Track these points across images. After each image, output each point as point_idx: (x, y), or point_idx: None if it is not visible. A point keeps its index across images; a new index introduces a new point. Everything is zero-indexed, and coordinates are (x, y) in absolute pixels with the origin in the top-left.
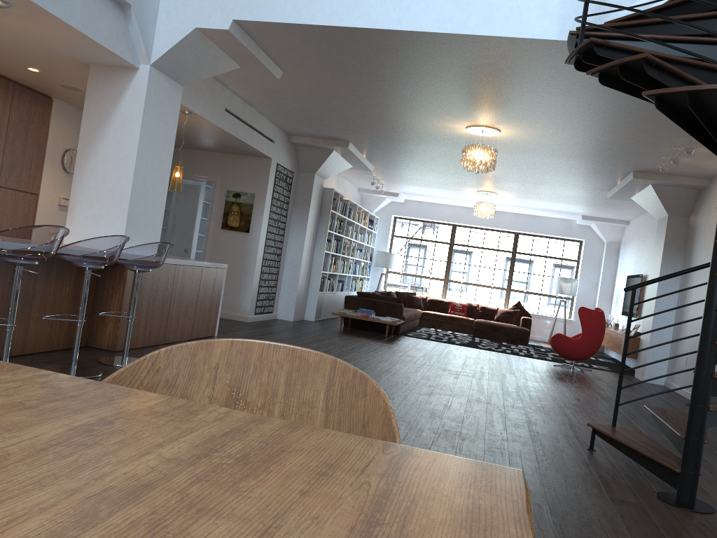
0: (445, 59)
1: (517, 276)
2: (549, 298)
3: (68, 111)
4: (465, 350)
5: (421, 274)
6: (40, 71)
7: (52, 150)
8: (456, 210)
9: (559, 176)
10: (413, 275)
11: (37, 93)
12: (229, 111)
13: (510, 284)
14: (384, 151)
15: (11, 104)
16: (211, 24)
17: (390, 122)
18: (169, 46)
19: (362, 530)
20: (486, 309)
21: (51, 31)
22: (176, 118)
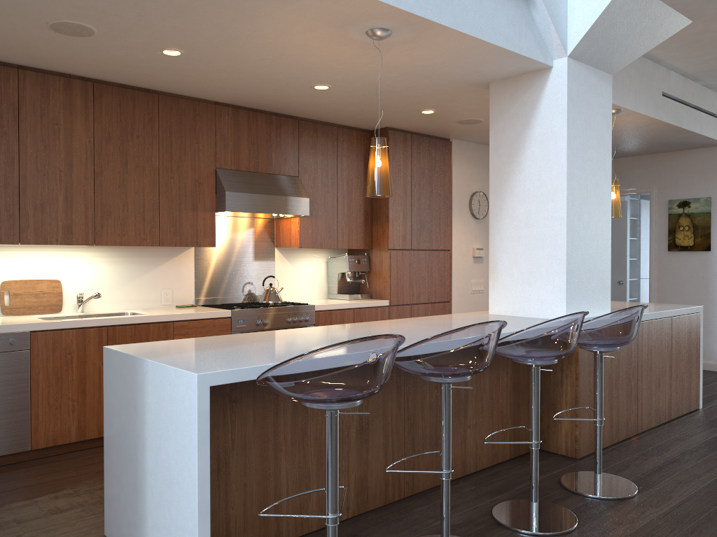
0: None
1: None
2: None
3: (468, 149)
4: None
5: None
6: (434, 112)
7: (457, 197)
8: None
9: None
10: None
11: (434, 138)
12: (666, 95)
13: None
14: None
15: (411, 158)
16: None
17: None
18: (590, 21)
19: None
20: None
21: (440, 52)
22: (608, 120)
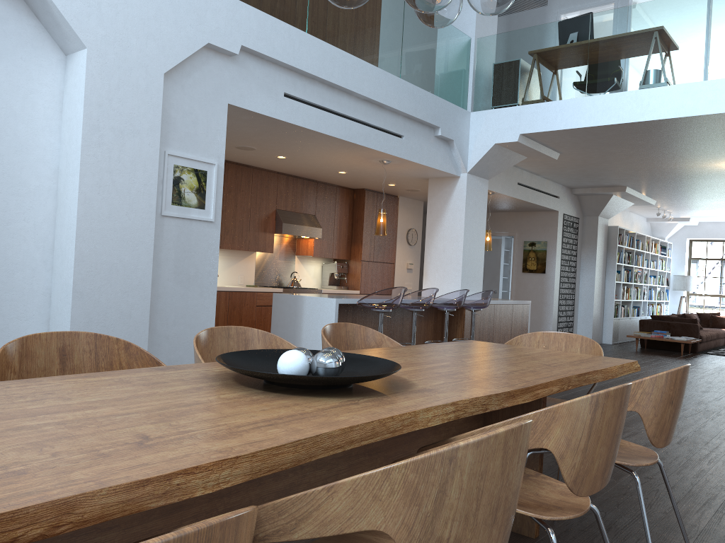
0: (687, 129)
1: None
2: None
3: (407, 202)
4: None
5: None
6: (395, 185)
7: (400, 231)
8: None
9: None
10: (717, 296)
11: (389, 195)
12: (520, 184)
13: None
14: (660, 189)
15: (376, 207)
16: (505, 139)
17: (658, 169)
18: (478, 159)
19: (576, 360)
20: None
21: (409, 168)
22: (485, 202)
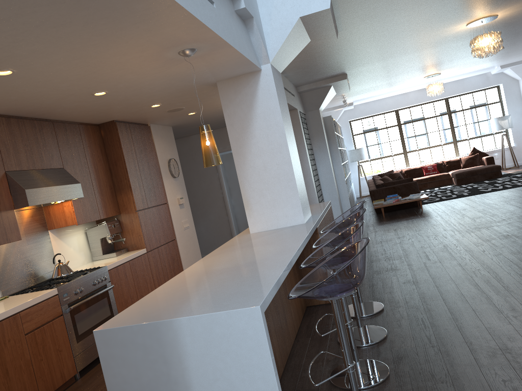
0: None
1: (457, 130)
2: (488, 137)
3: (159, 130)
4: (486, 197)
5: (385, 155)
6: (160, 105)
7: (162, 165)
8: (395, 99)
9: (512, 39)
10: (379, 158)
11: (141, 125)
12: None
13: (455, 137)
14: (370, 71)
15: (132, 141)
16: (312, 9)
17: (399, 43)
18: (281, 41)
19: None
20: (450, 162)
21: (210, 63)
22: (285, 100)
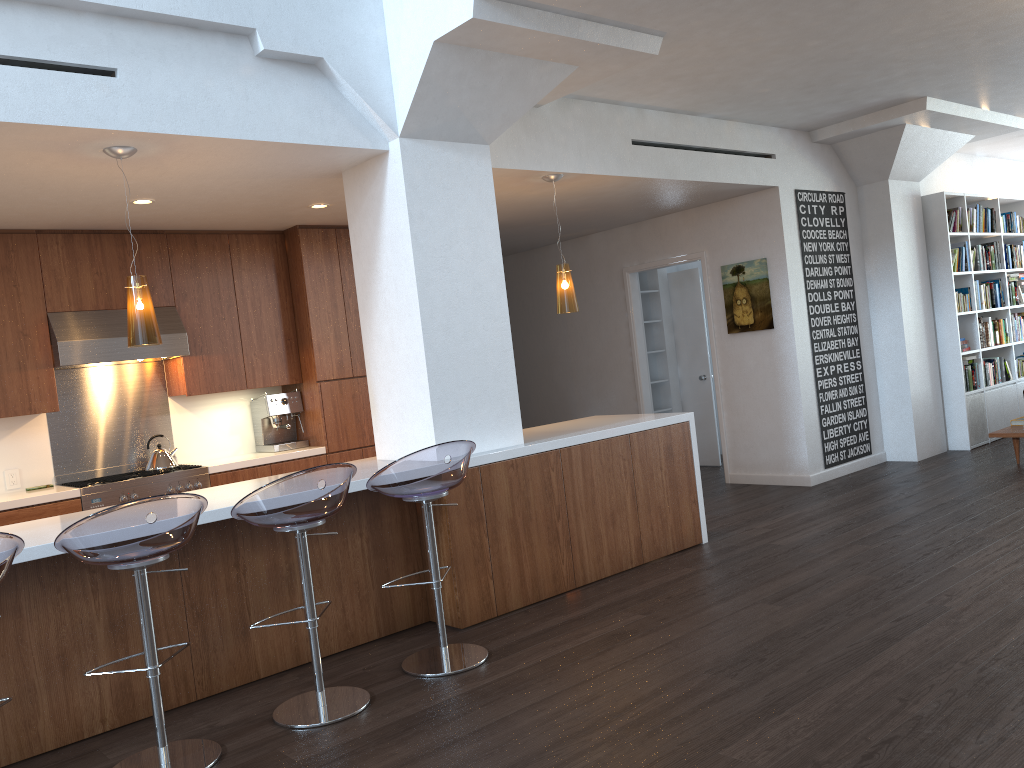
0: None
1: None
2: None
3: None
4: None
5: None
6: (327, 205)
7: None
8: None
9: None
10: None
11: None
12: (645, 142)
13: None
14: (1013, 84)
15: (339, 259)
16: (450, 22)
17: (962, 26)
18: (411, 94)
19: None
20: None
21: (227, 156)
22: (489, 202)
